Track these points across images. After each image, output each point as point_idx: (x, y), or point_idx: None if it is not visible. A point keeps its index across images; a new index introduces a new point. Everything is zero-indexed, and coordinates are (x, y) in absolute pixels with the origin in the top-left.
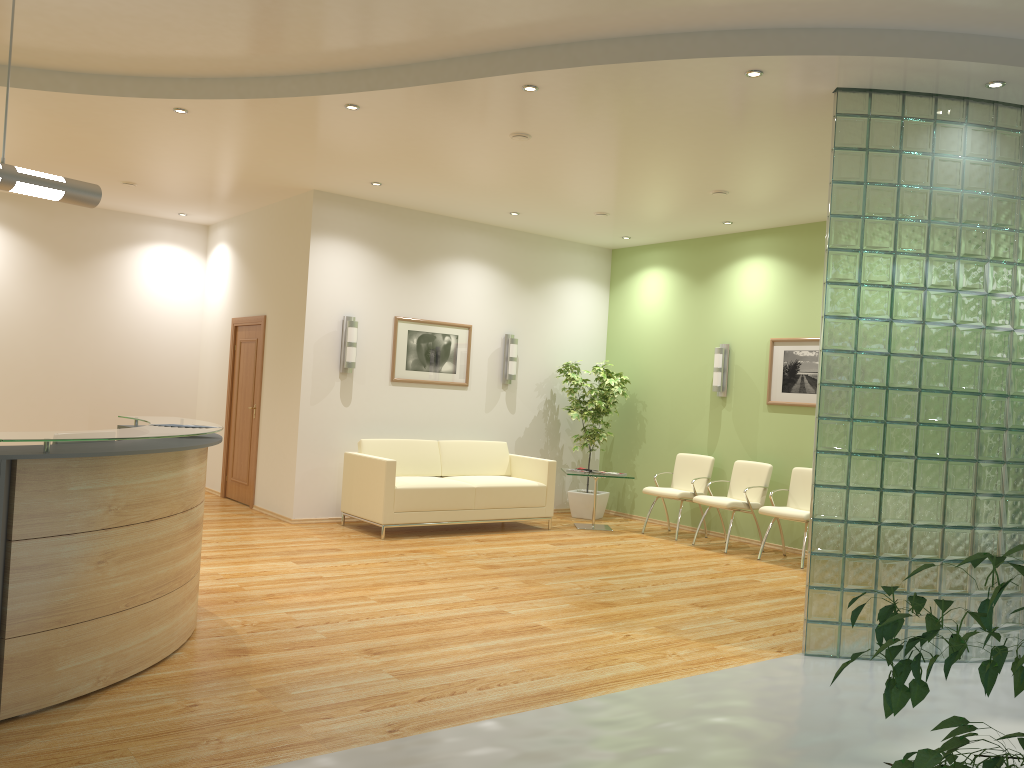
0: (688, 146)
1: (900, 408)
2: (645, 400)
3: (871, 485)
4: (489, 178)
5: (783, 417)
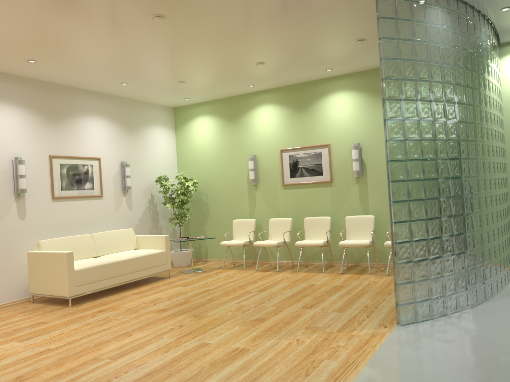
0: (263, 27)
1: (428, 171)
2: (207, 192)
3: (421, 217)
4: (119, 55)
5: (293, 191)
